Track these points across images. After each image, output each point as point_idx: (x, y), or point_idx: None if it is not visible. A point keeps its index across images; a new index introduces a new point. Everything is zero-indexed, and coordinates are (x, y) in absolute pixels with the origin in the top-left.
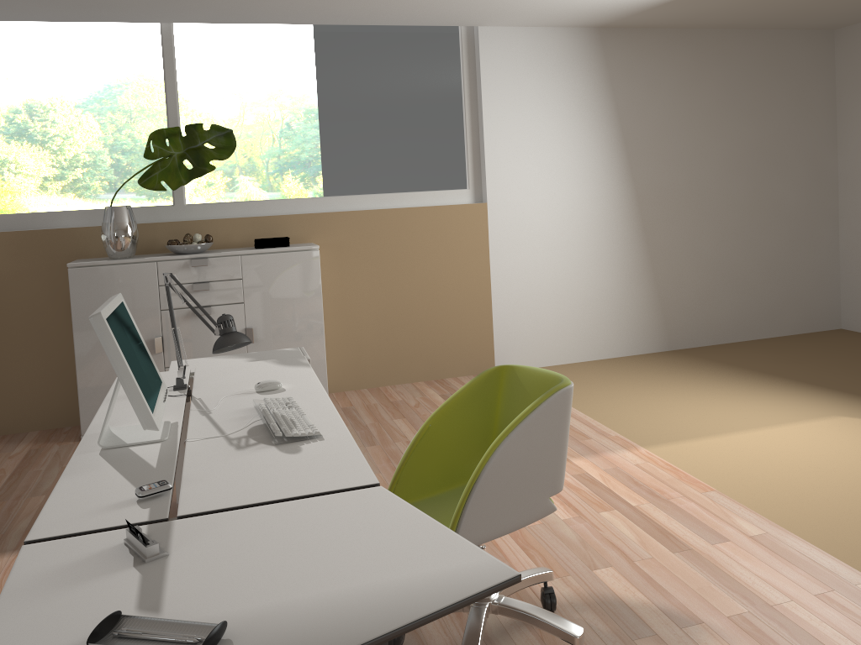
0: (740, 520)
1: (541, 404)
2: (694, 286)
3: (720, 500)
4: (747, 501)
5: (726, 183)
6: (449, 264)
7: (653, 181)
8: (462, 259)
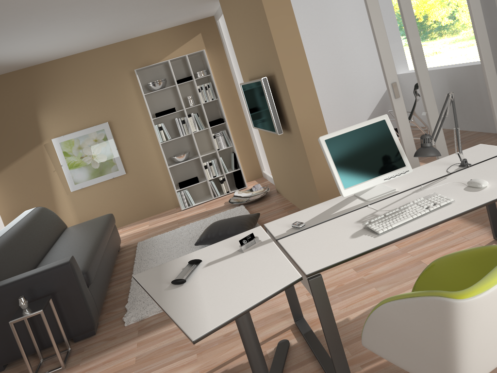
0: None
1: (418, 296)
2: None
3: None
4: None
5: None
6: None
7: None
8: None
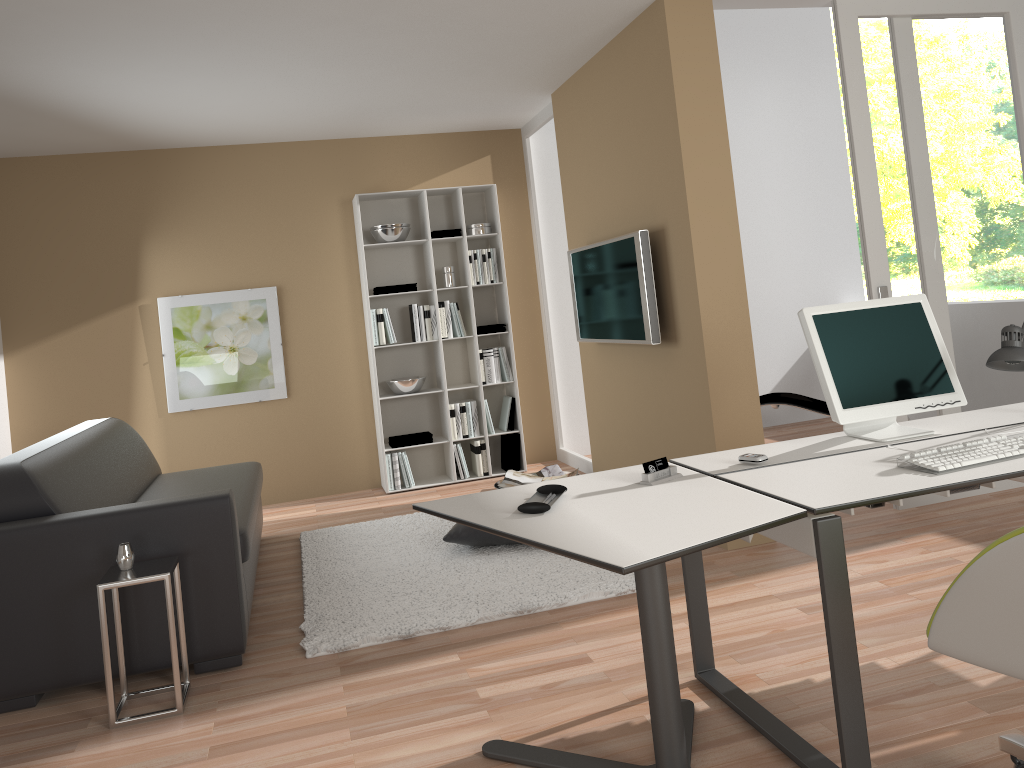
0: None
1: None
2: None
3: None
4: None
5: None
6: None
7: None
8: None
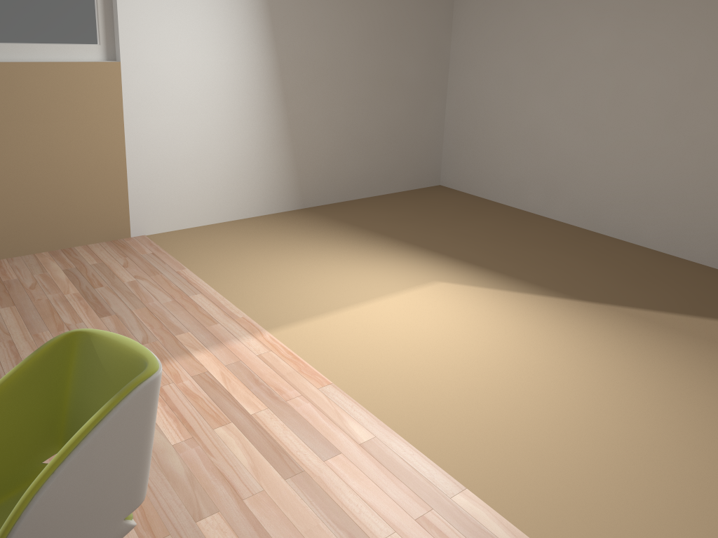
0: (352, 422)
1: (110, 412)
2: (327, 151)
3: (335, 396)
4: (359, 396)
5: (360, 56)
6: (76, 128)
7: (296, 50)
8: (91, 123)
